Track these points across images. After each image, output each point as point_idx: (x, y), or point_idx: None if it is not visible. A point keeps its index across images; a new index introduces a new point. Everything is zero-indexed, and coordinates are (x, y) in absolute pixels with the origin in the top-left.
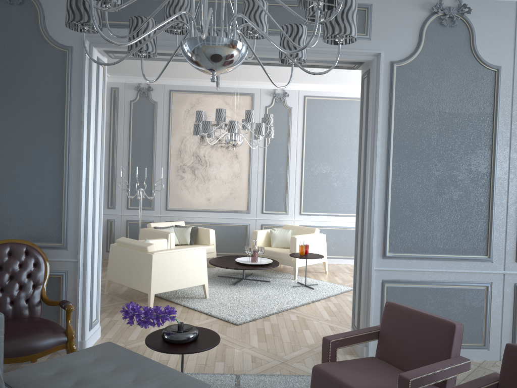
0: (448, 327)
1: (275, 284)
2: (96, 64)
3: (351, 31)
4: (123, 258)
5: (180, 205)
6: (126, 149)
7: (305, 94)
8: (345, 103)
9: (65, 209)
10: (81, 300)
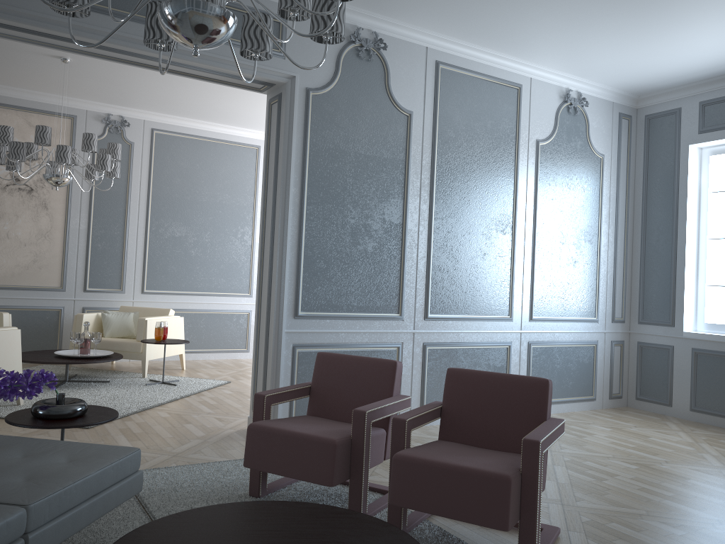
0: (390, 365)
1: (119, 384)
2: None
3: (342, 30)
4: None
5: None
6: None
7: (154, 127)
8: (207, 145)
9: None
10: None
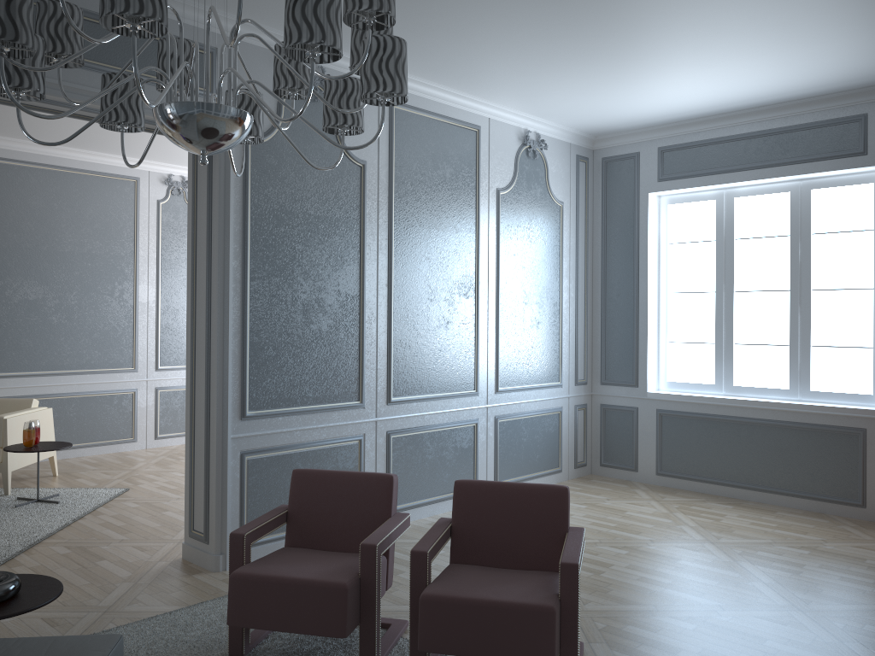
0: (385, 480)
1: None
2: None
3: (362, 123)
4: None
5: None
6: None
7: None
8: (68, 178)
9: None
10: None
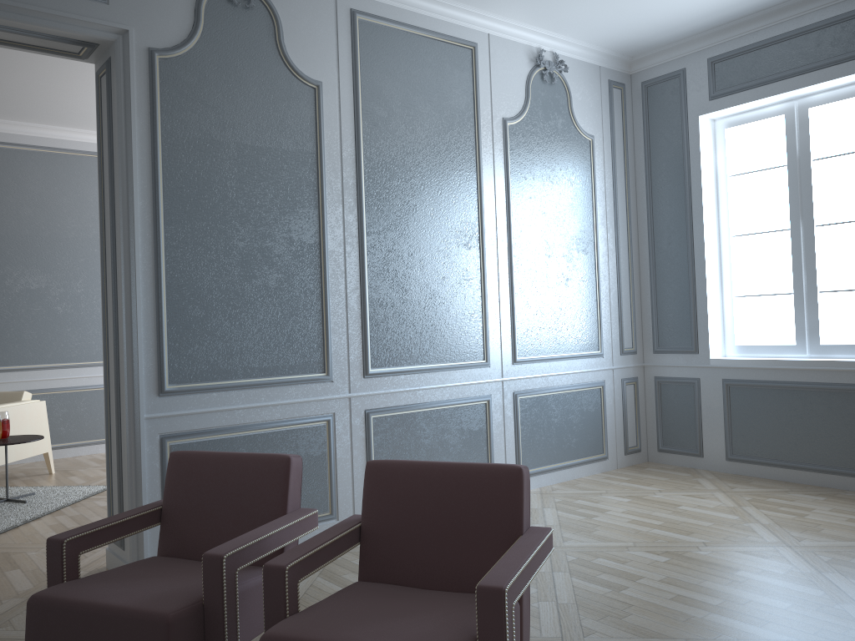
0: (280, 463)
1: None
2: None
3: None
4: None
5: None
6: None
7: None
8: (69, 161)
9: None
10: None
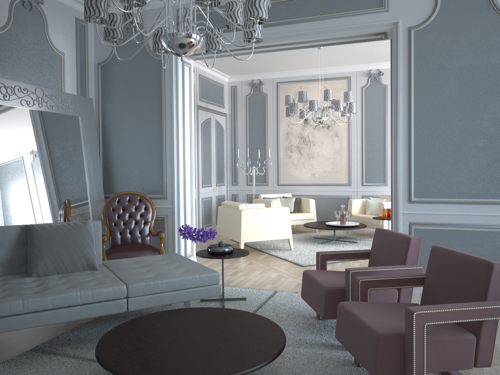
0: (405, 240)
1: (361, 244)
2: (181, 66)
3: (258, 13)
4: (225, 216)
5: (289, 180)
6: (244, 135)
7: None
8: None
9: (164, 171)
10: (177, 236)
